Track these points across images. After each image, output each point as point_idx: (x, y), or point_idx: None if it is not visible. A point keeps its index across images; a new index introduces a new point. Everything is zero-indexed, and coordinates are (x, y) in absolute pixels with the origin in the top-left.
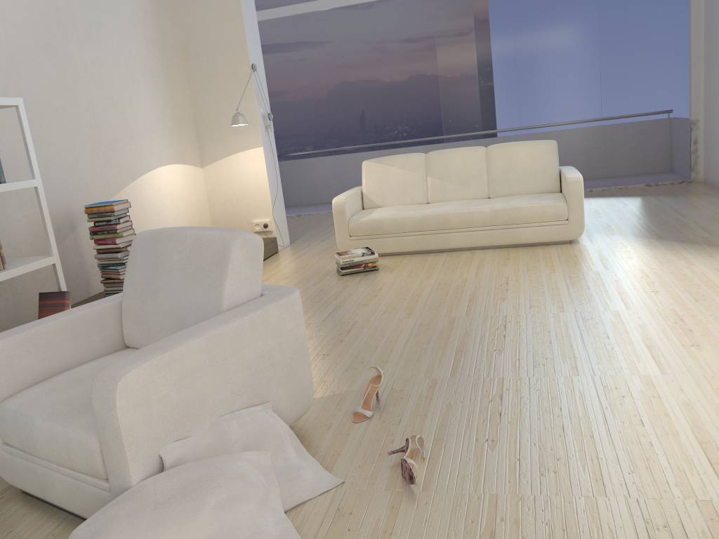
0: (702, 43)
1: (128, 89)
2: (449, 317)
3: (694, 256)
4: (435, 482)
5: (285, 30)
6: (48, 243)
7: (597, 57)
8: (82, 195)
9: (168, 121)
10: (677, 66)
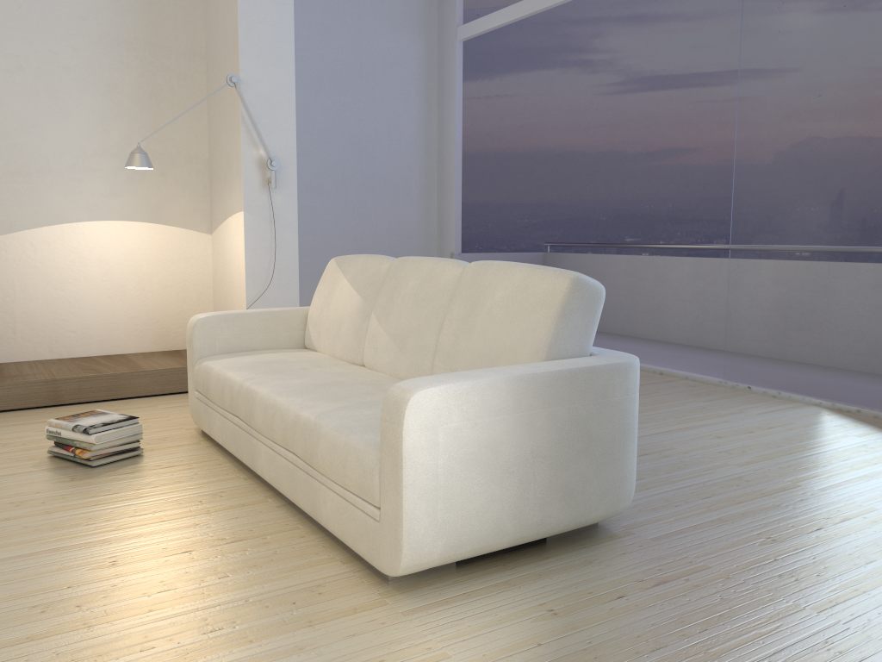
0: None
1: (35, 106)
2: None
3: None
4: None
5: (715, 51)
6: None
7: None
8: None
9: None
10: None
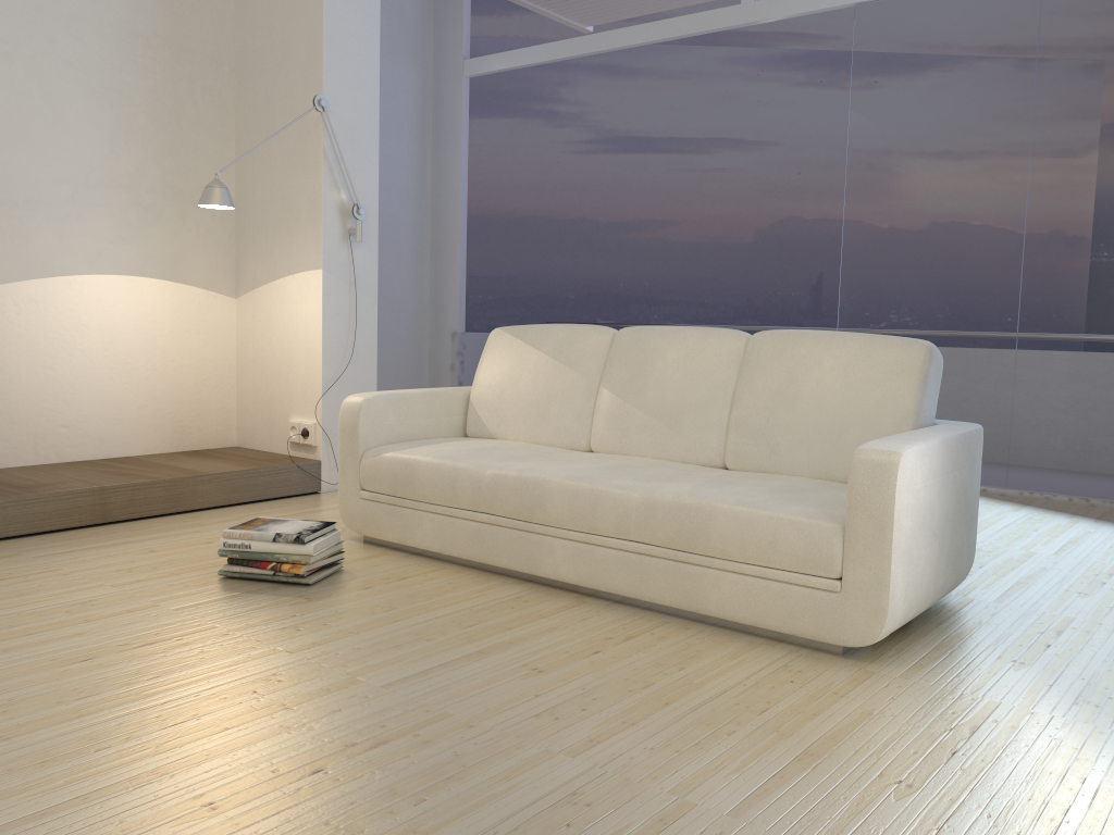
0: None
1: (25, 111)
2: None
3: None
4: None
5: (693, 115)
6: None
7: None
8: None
9: (144, 192)
10: None
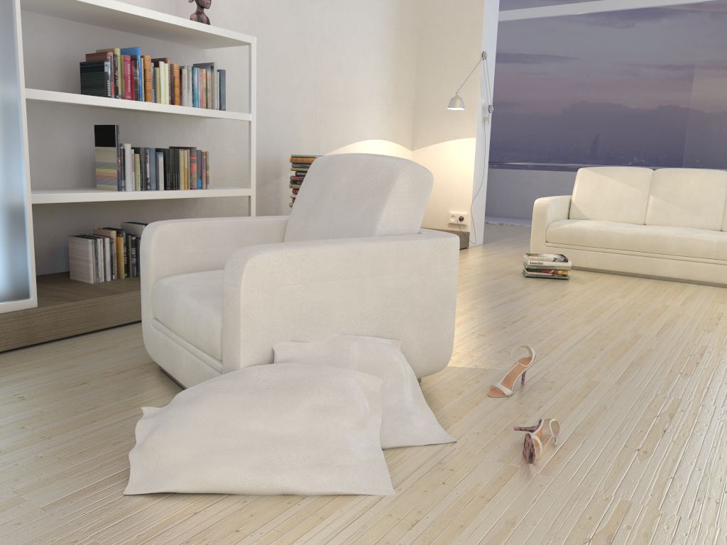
0: None
1: (357, 59)
2: (634, 333)
3: None
4: (559, 470)
5: (531, 41)
6: (248, 175)
7: None
8: (292, 147)
9: (388, 98)
10: None
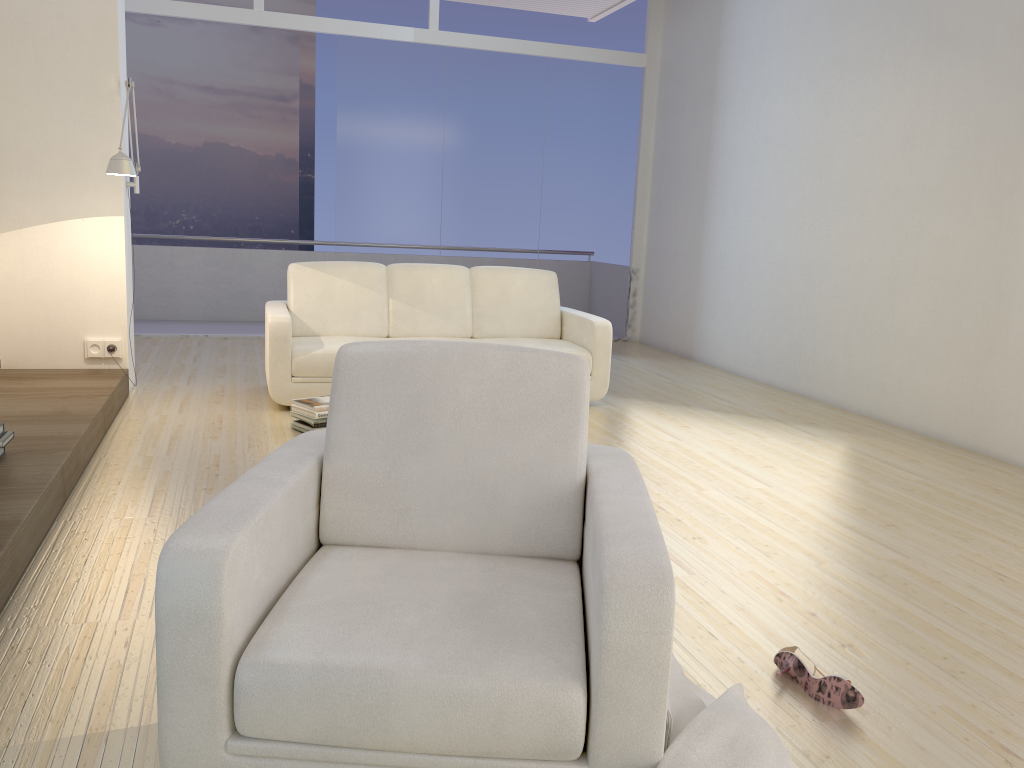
0: (649, 182)
1: None
2: None
3: (752, 427)
4: (865, 702)
5: None
6: None
7: (540, 174)
8: None
9: None
10: (622, 202)
